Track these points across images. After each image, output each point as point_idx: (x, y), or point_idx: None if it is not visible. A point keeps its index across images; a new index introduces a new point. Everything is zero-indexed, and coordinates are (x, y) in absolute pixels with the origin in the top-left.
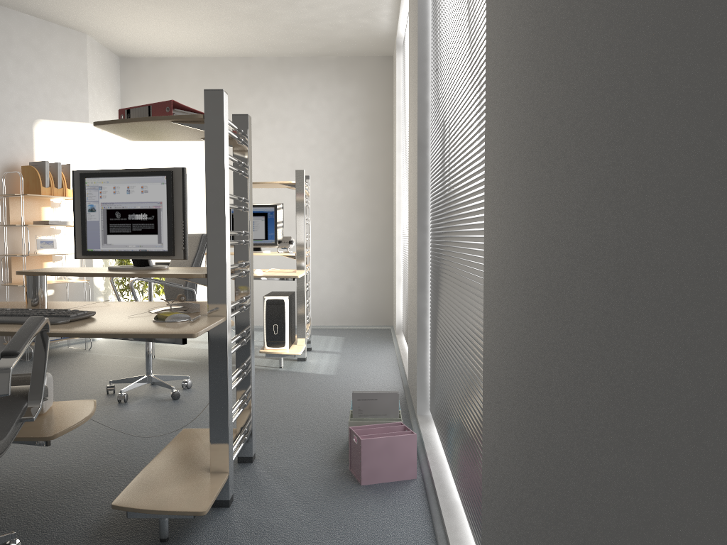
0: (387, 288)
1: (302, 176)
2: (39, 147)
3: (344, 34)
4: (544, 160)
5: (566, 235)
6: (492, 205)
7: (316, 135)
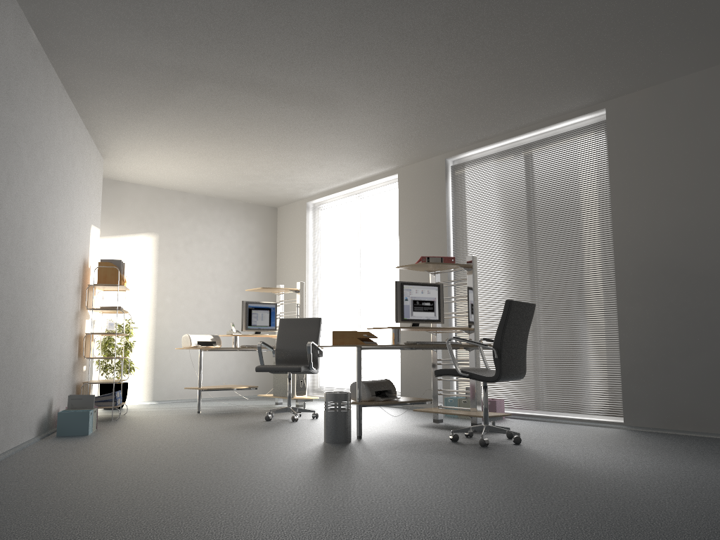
0: None
1: (303, 285)
2: (90, 246)
3: (276, 193)
4: (671, 295)
5: (685, 307)
6: (626, 303)
7: (229, 255)
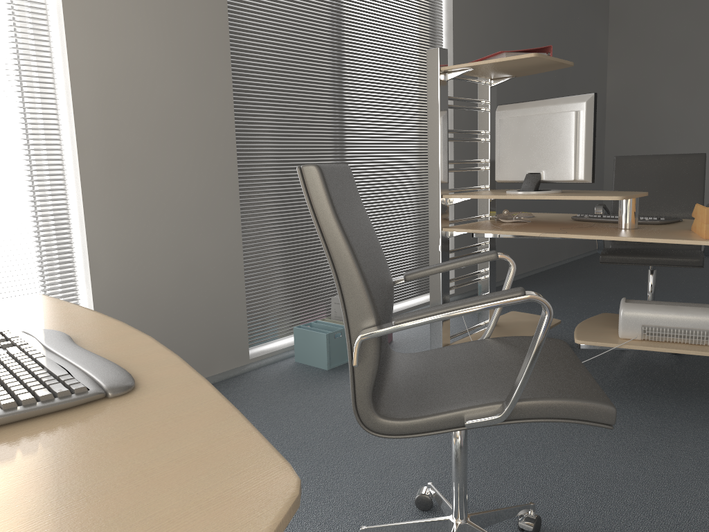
0: None
1: None
2: None
3: None
4: None
5: None
6: (460, 155)
7: None
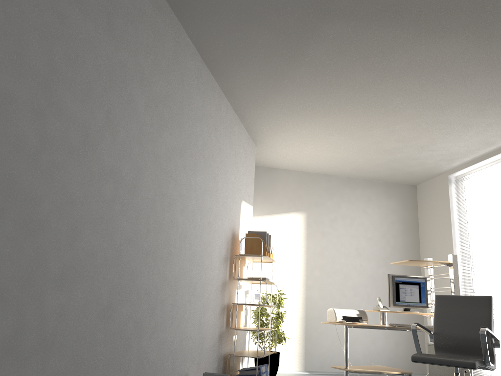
0: (421, 344)
1: (456, 258)
2: (241, 220)
3: (415, 169)
4: None
5: None
6: None
7: (372, 231)
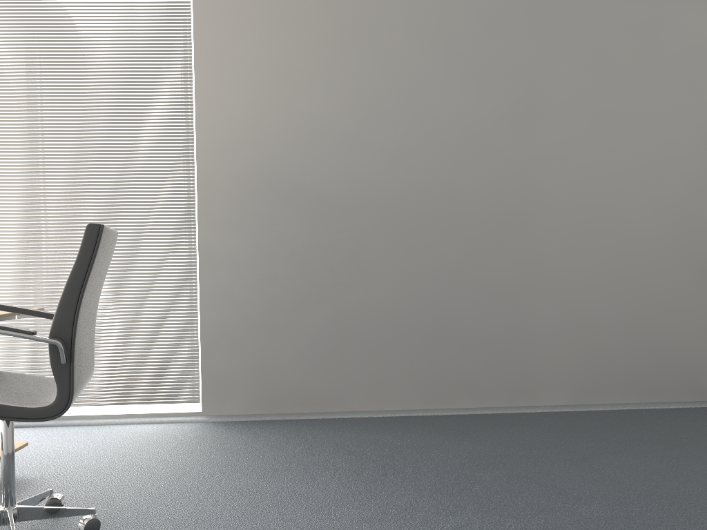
0: None
1: None
2: None
3: None
4: (281, 222)
5: (300, 241)
6: (213, 231)
7: None
